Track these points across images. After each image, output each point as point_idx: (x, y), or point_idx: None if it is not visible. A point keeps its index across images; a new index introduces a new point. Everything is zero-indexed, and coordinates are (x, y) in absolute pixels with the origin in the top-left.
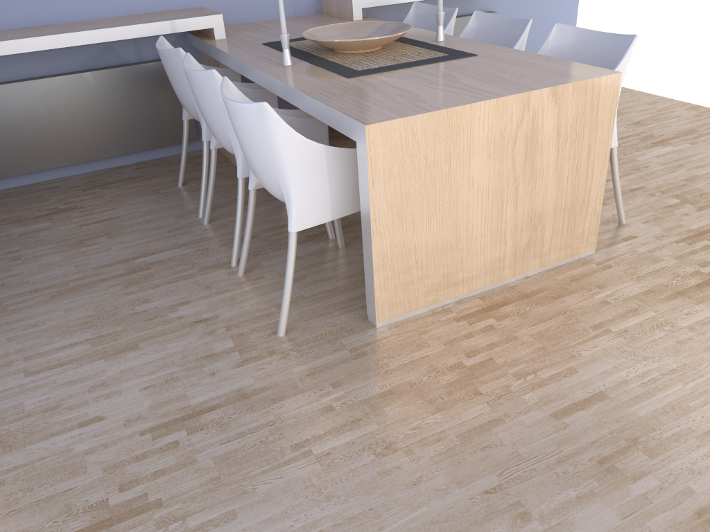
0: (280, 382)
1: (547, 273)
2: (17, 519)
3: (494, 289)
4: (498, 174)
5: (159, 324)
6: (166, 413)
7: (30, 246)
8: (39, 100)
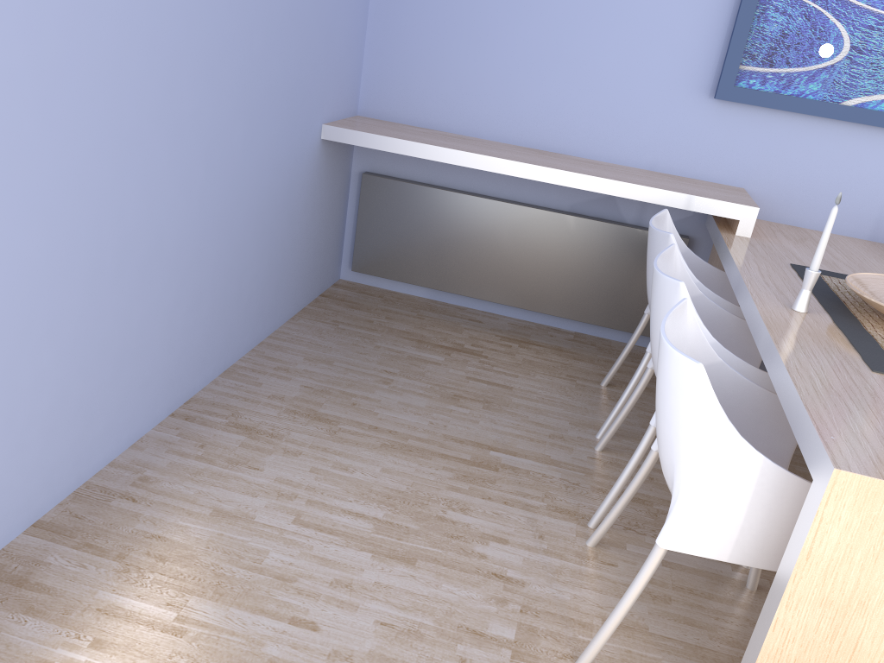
0: None
1: None
2: None
3: None
4: None
5: (455, 549)
6: None
7: (407, 375)
8: (509, 227)
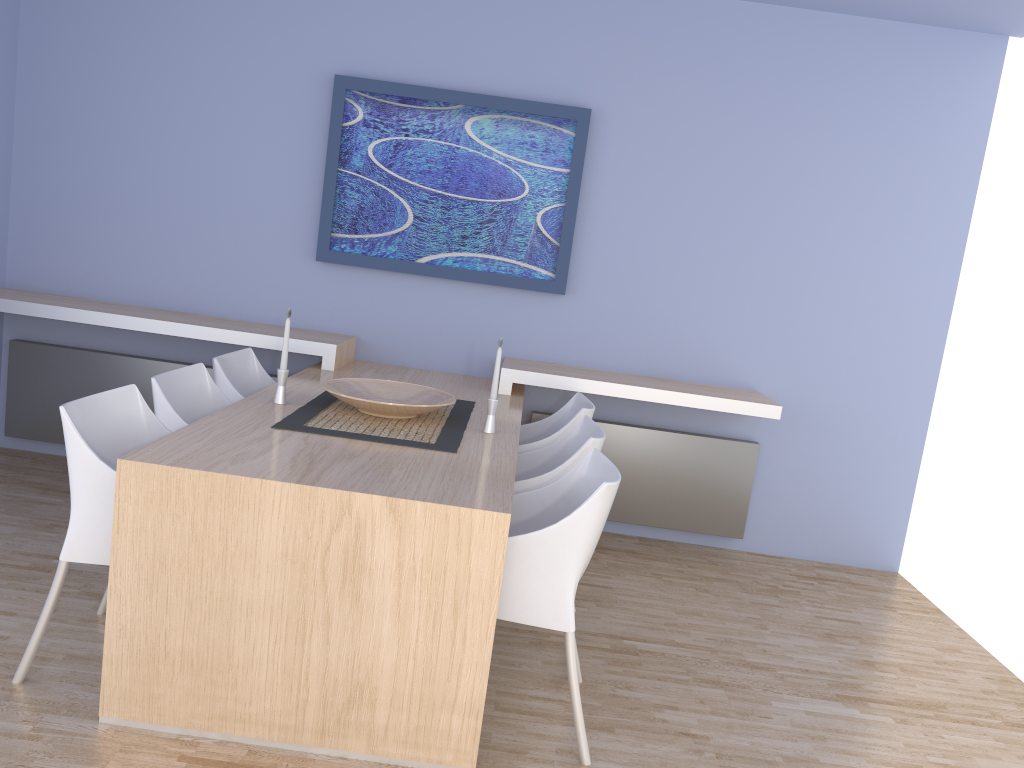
0: None
1: (373, 766)
2: None
3: (283, 750)
4: (300, 584)
5: None
6: None
7: (11, 512)
8: None
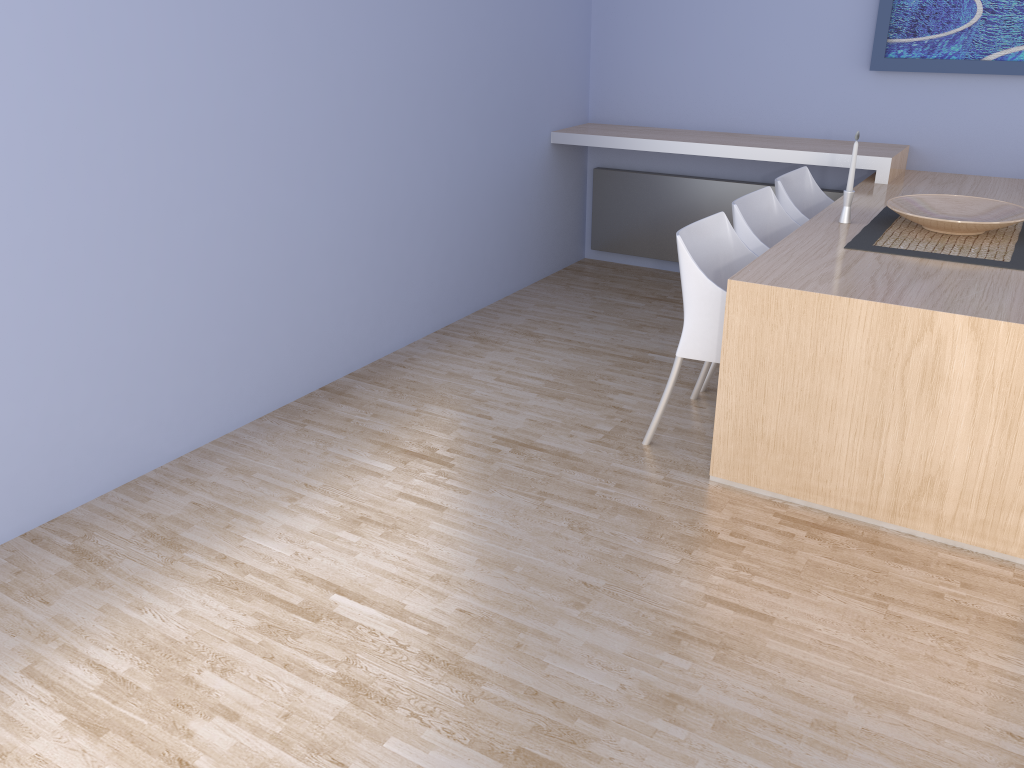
0: (594, 463)
1: (939, 545)
2: (401, 431)
3: (857, 521)
4: (879, 388)
5: (593, 395)
6: (518, 436)
7: (608, 314)
8: (710, 200)
